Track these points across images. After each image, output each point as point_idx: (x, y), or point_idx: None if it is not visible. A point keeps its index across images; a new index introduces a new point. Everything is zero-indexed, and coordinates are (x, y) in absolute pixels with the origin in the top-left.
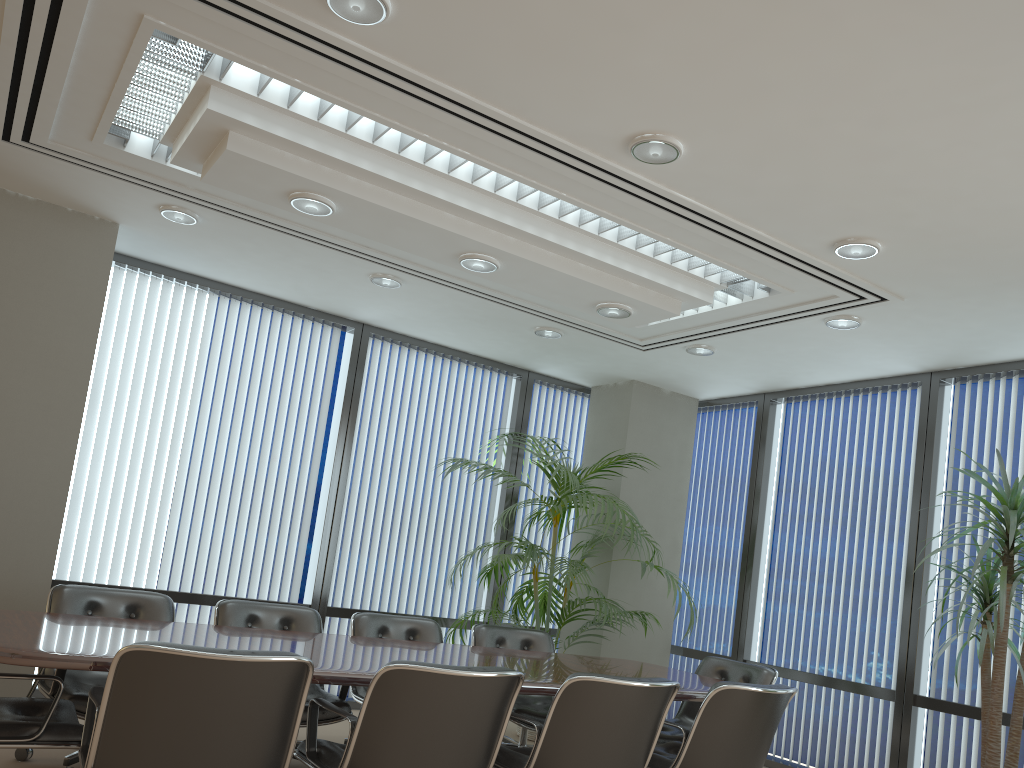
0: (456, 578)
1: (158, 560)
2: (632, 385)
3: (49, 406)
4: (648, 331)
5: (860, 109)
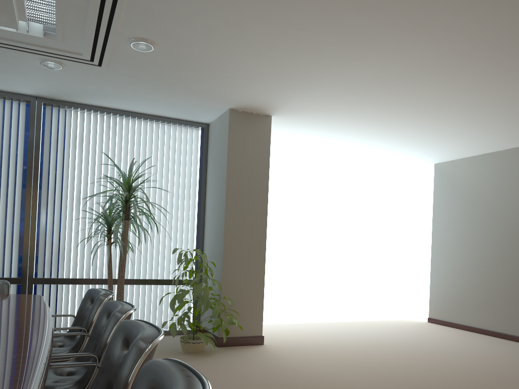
0: None
1: None
2: None
3: None
4: None
5: (268, 12)
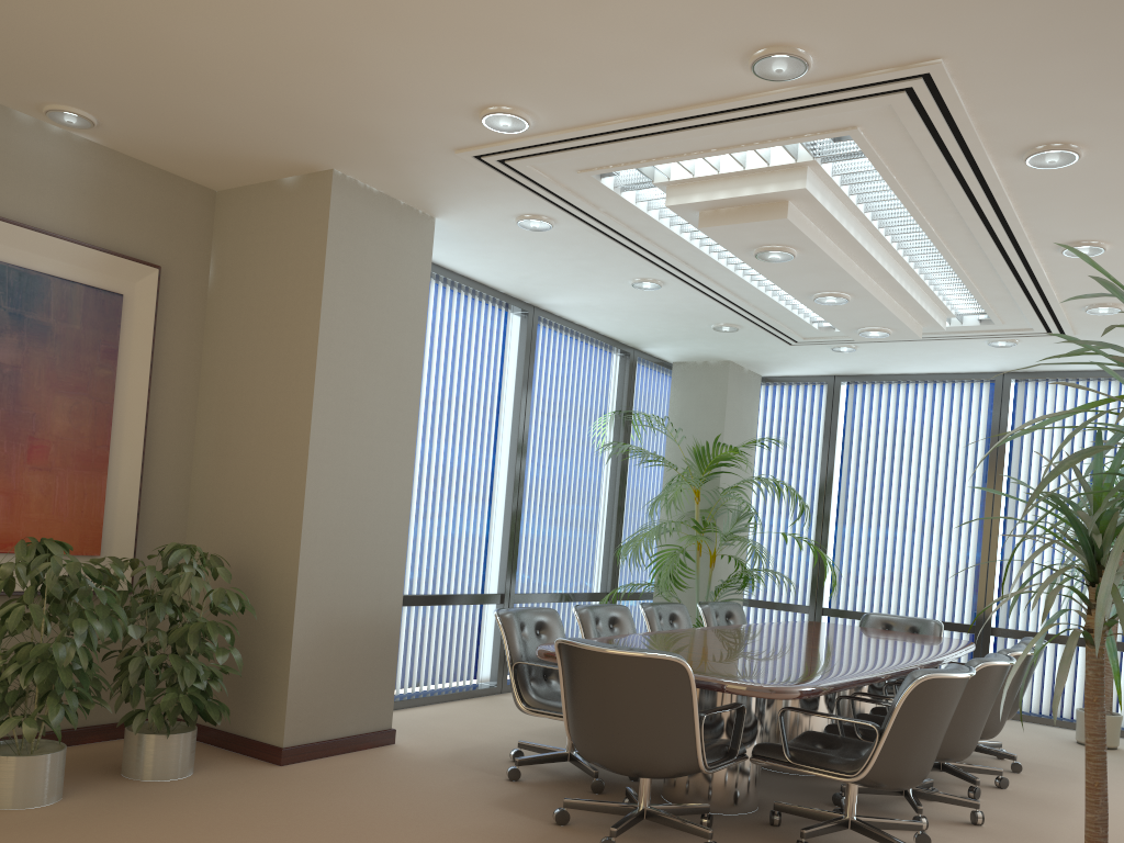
0: (585, 554)
1: None
2: (728, 366)
3: (394, 420)
4: (823, 334)
5: None
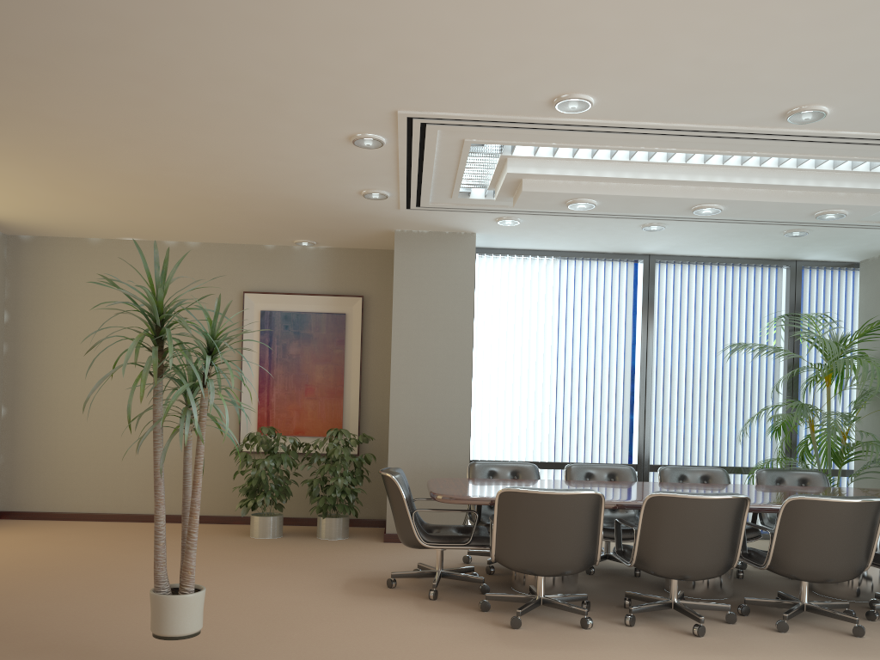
0: (751, 435)
1: (530, 442)
2: None
3: (453, 355)
4: None
5: None
